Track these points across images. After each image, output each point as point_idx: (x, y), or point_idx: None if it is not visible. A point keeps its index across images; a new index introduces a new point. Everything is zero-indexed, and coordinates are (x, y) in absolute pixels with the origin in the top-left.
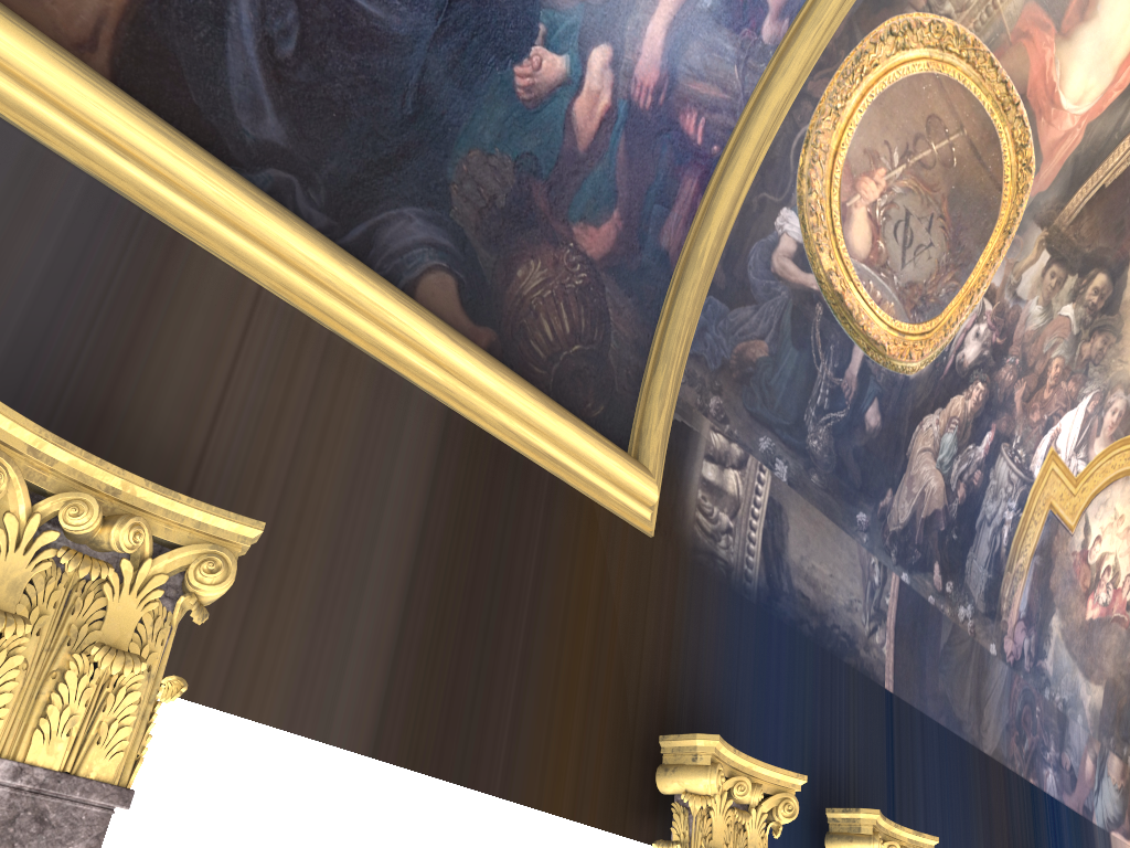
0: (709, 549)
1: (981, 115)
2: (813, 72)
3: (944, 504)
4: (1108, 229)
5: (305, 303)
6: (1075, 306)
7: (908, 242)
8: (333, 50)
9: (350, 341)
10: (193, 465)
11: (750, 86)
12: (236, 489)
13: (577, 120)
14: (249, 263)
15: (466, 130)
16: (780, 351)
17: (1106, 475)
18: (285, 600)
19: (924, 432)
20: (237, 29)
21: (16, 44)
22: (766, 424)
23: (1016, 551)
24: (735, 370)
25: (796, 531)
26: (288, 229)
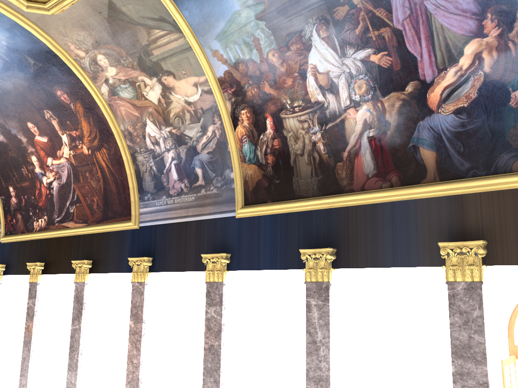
0: None
1: None
2: None
3: None
4: None
5: (488, 189)
6: None
7: None
8: (469, 141)
9: (502, 189)
10: (481, 229)
11: None
12: (490, 229)
13: None
14: (474, 191)
15: (506, 127)
16: None
17: None
18: (508, 243)
19: None
20: (452, 154)
21: (425, 189)
22: None
23: None
24: None
25: None
26: (475, 183)
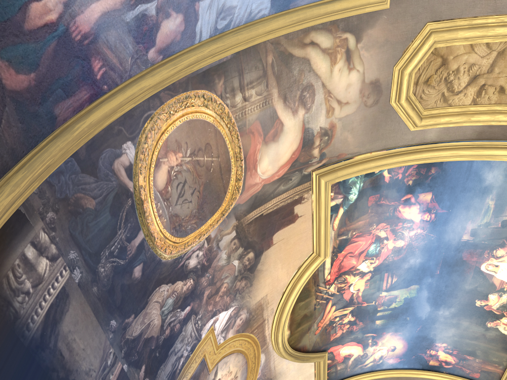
0: (7, 298)
1: (227, 156)
2: (165, 89)
3: (157, 334)
4: (259, 233)
5: None
6: (239, 262)
7: (182, 194)
8: None
9: None
10: None
11: (134, 72)
12: None
13: (31, 12)
14: None
15: None
16: (101, 211)
17: (230, 349)
18: None
19: (160, 292)
20: None
21: None
22: (78, 245)
23: (183, 373)
24: (71, 205)
25: (72, 314)
26: None
